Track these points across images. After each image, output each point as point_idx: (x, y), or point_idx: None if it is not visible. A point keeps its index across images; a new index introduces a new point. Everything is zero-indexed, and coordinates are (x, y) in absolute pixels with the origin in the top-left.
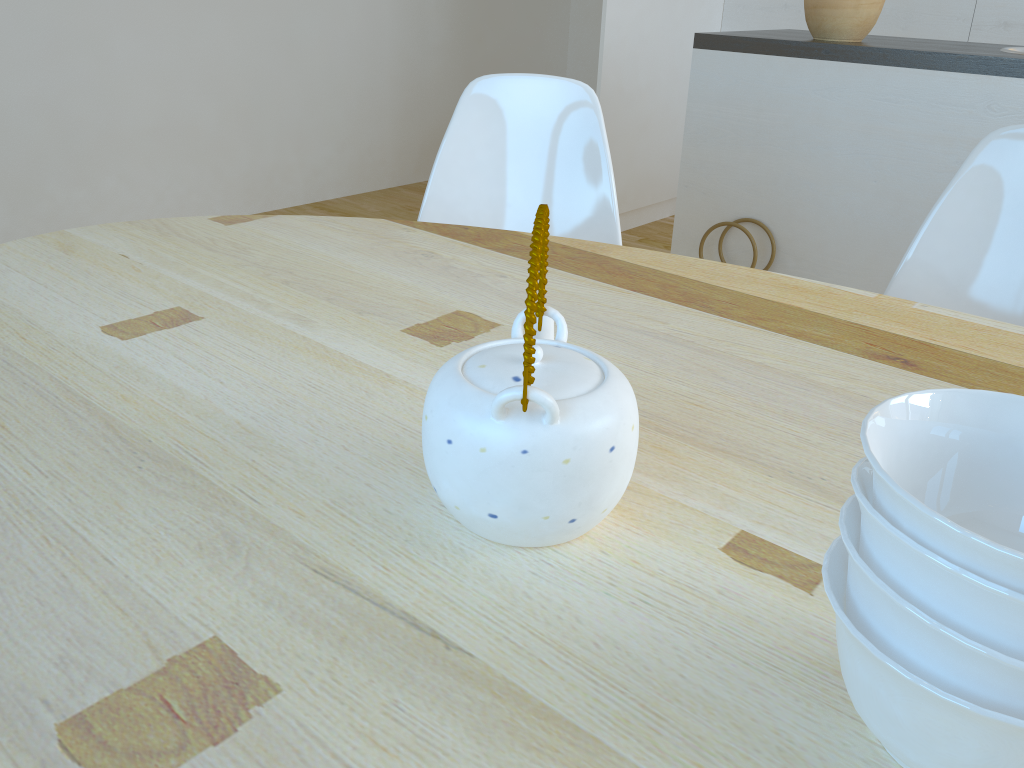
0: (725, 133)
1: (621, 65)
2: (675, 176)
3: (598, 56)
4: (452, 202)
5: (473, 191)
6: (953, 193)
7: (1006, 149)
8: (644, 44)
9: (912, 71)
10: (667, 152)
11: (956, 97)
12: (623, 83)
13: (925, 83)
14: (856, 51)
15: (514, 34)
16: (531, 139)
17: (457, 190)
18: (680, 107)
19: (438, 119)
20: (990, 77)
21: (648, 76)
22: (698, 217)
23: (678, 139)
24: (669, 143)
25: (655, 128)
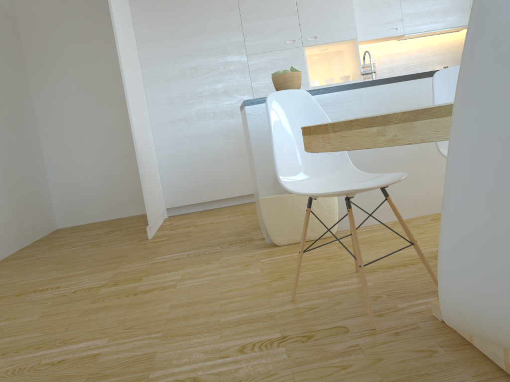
0: (269, 135)
1: (140, 150)
2: (160, 202)
3: (67, 171)
4: (282, 146)
5: (285, 140)
6: (436, 92)
7: (441, 77)
8: (142, 140)
9: (332, 93)
10: (156, 191)
11: (349, 98)
12: (142, 158)
13: (338, 96)
14: (311, 91)
15: (25, 167)
16: (295, 115)
17: (281, 141)
18: (154, 170)
19: (4, 219)
20: (357, 89)
21: (146, 155)
22: (267, 173)
23: (157, 184)
24: (156, 186)
25: (152, 179)
